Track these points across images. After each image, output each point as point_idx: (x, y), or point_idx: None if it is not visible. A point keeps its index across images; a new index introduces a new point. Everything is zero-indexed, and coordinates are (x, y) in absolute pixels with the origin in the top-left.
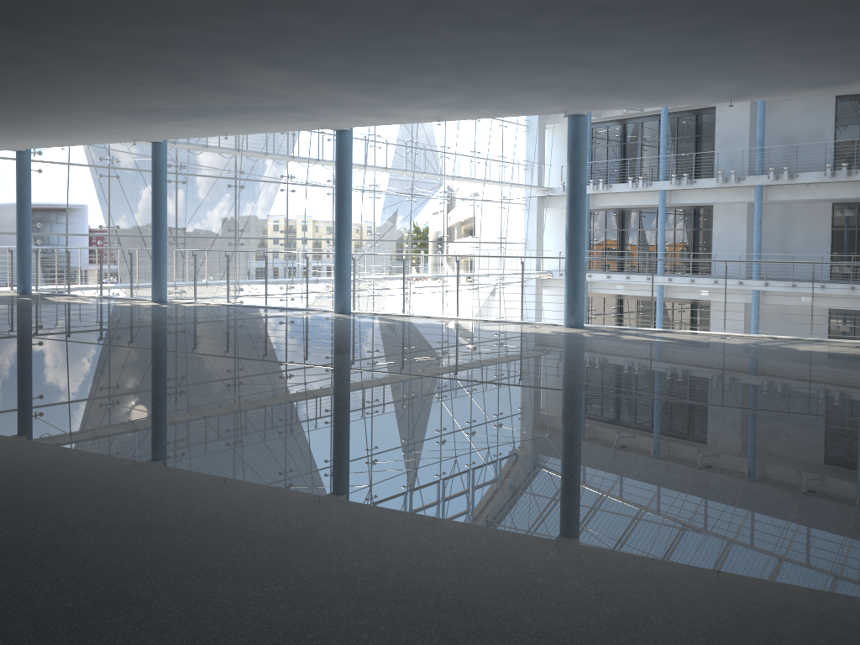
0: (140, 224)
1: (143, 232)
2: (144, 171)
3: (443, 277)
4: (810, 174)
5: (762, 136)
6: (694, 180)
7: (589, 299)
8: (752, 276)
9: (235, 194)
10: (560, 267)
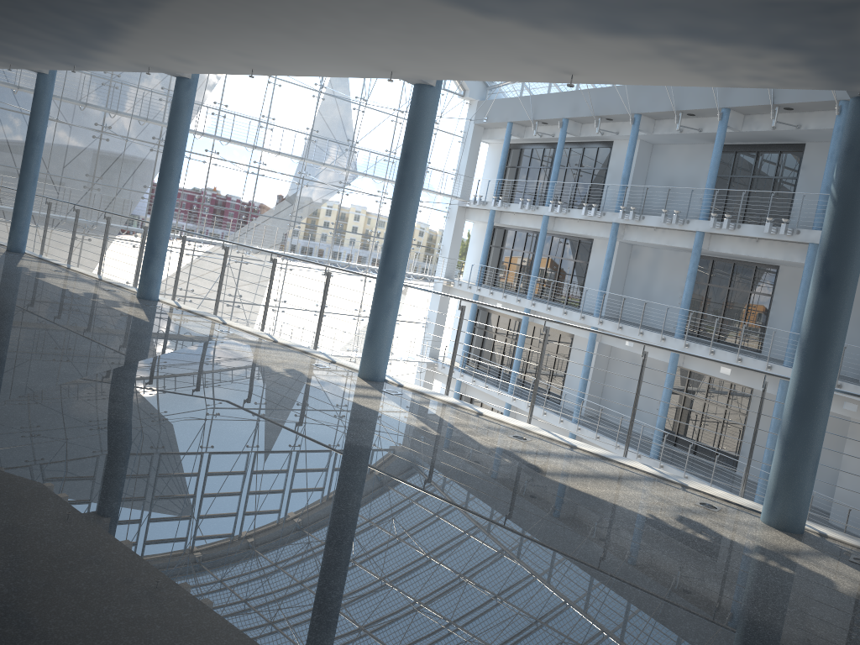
0: None
1: None
2: (6, 110)
3: (330, 263)
4: (653, 217)
5: (626, 174)
6: (568, 210)
7: (489, 315)
8: (594, 313)
9: (99, 145)
10: (474, 279)
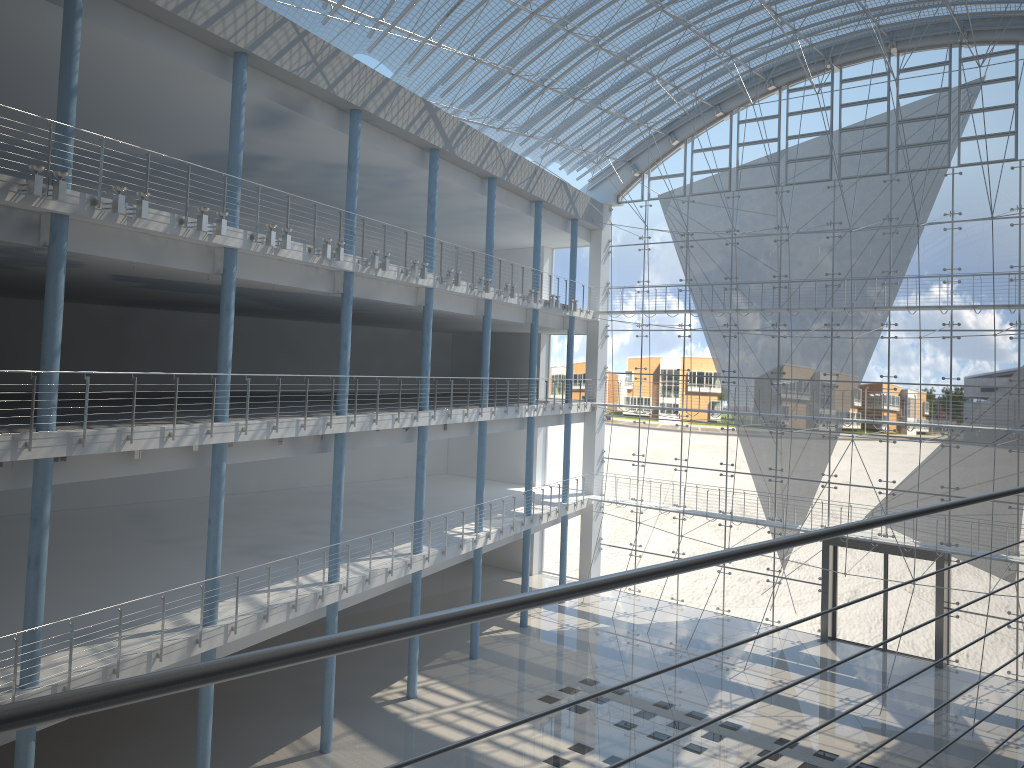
0: (703, 368)
1: (705, 373)
2: (706, 331)
3: None
4: None
5: None
6: None
7: None
8: None
9: (778, 343)
10: None
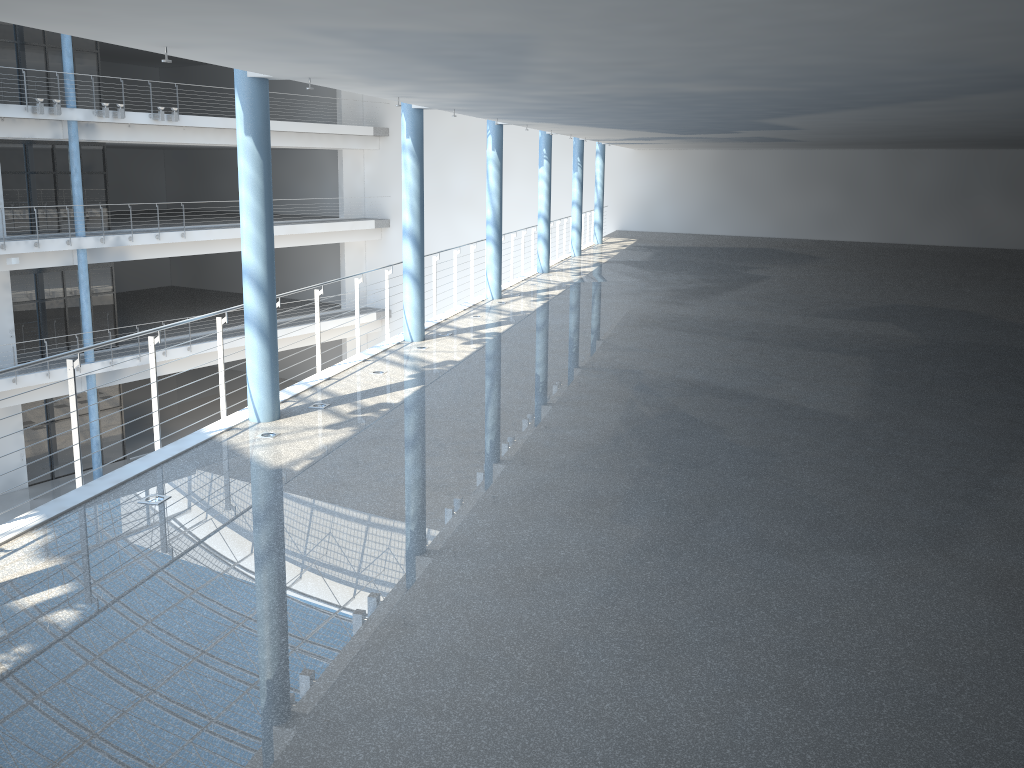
0: None
1: None
2: None
3: None
4: None
5: None
6: None
7: None
8: None
9: None
10: None
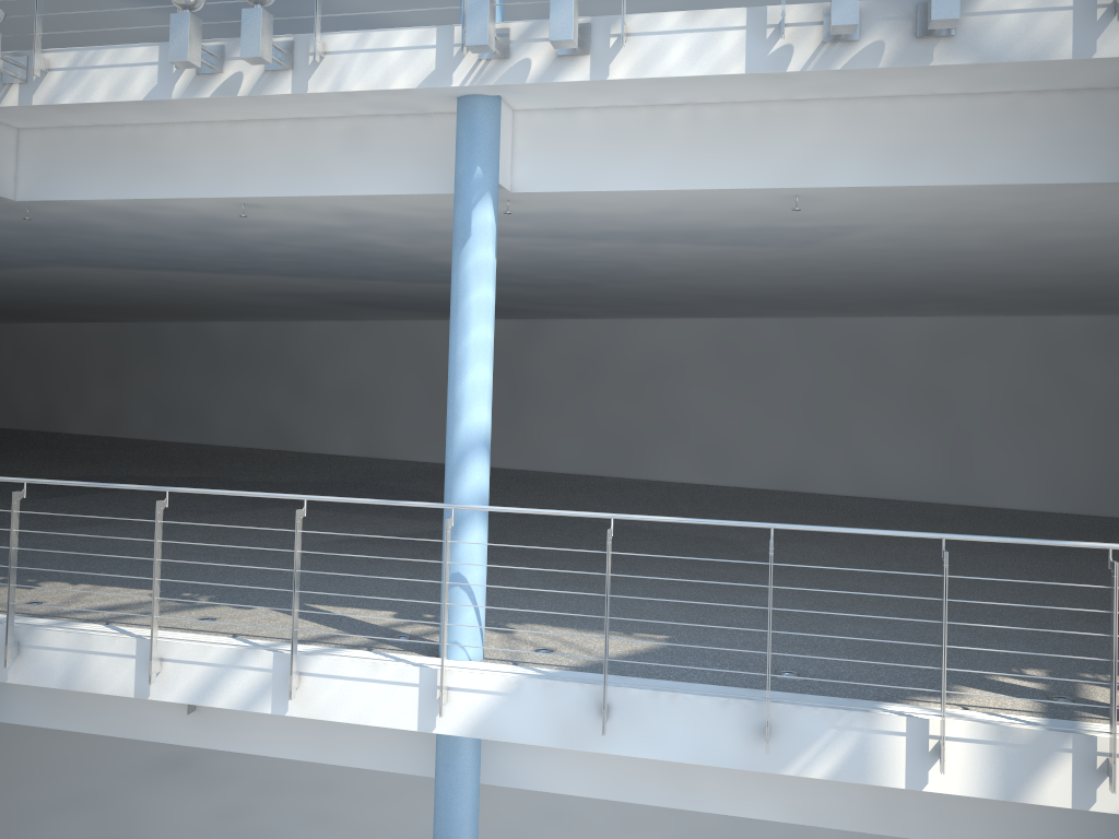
0: None
1: None
2: None
3: None
4: None
5: None
6: None
7: None
8: None
9: None
10: None
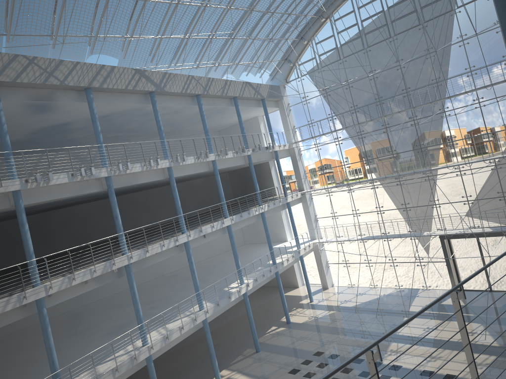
0: (353, 158)
1: (355, 161)
2: (349, 138)
3: None
4: None
5: None
6: None
7: None
8: None
9: (387, 134)
10: None
